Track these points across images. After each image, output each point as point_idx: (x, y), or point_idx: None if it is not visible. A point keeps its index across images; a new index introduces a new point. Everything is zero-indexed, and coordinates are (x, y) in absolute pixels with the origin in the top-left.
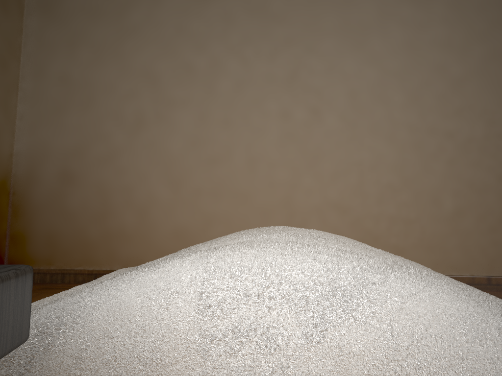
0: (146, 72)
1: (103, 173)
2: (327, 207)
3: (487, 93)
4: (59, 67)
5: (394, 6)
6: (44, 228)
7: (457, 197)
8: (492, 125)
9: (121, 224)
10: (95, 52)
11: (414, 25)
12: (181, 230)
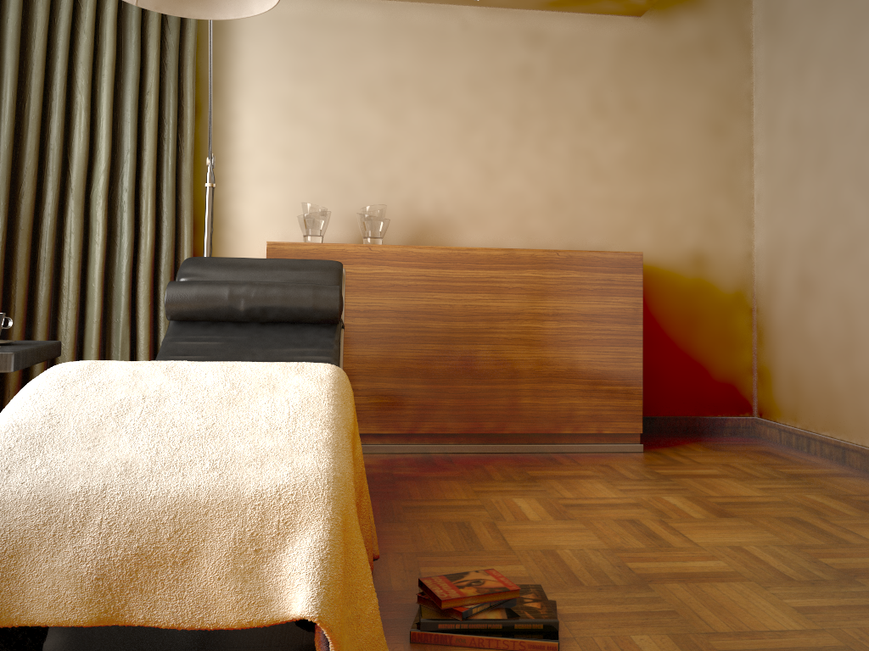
0: None
1: (845, 277)
2: None
3: None
4: (788, 111)
5: None
6: (786, 364)
7: None
8: None
9: None
10: (825, 69)
11: None
12: None
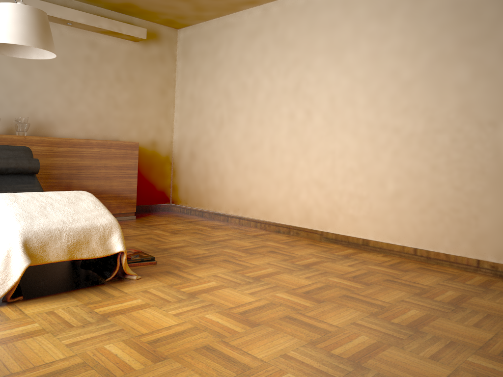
0: (224, 90)
1: (206, 153)
2: (312, 183)
3: (429, 93)
4: (189, 90)
5: (365, 23)
6: (184, 183)
7: (397, 181)
8: (431, 121)
9: (213, 184)
10: (204, 79)
11: (377, 38)
12: (238, 190)
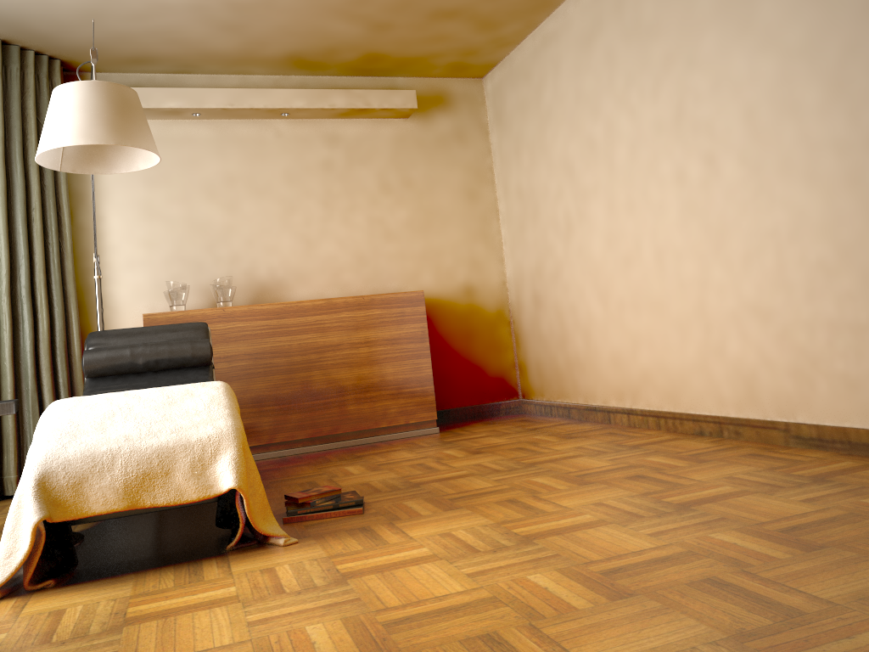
0: (563, 162)
1: (556, 292)
2: (745, 313)
3: None
4: (514, 180)
5: None
6: (533, 357)
7: None
8: None
9: (575, 351)
10: (530, 153)
11: None
12: (616, 355)
